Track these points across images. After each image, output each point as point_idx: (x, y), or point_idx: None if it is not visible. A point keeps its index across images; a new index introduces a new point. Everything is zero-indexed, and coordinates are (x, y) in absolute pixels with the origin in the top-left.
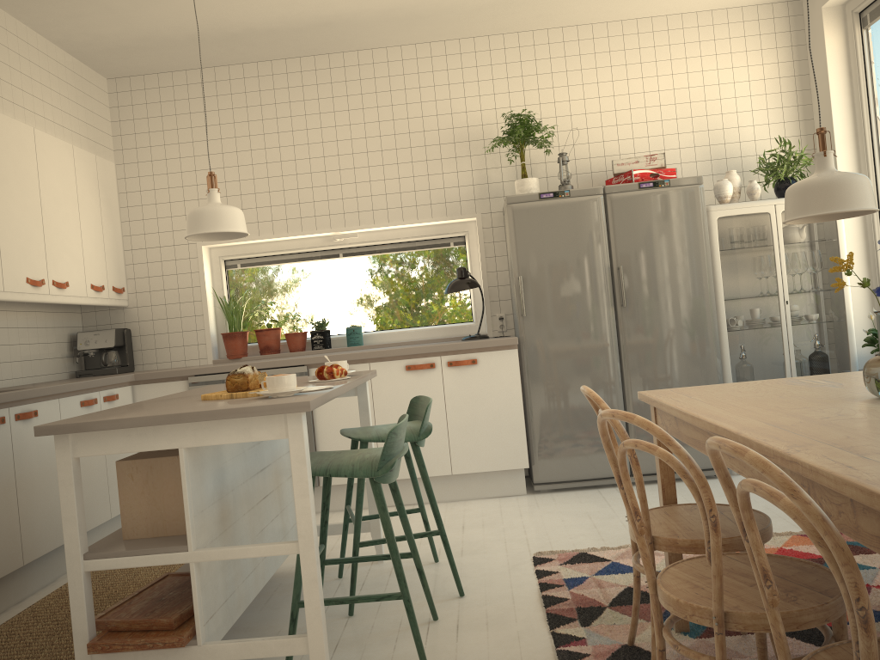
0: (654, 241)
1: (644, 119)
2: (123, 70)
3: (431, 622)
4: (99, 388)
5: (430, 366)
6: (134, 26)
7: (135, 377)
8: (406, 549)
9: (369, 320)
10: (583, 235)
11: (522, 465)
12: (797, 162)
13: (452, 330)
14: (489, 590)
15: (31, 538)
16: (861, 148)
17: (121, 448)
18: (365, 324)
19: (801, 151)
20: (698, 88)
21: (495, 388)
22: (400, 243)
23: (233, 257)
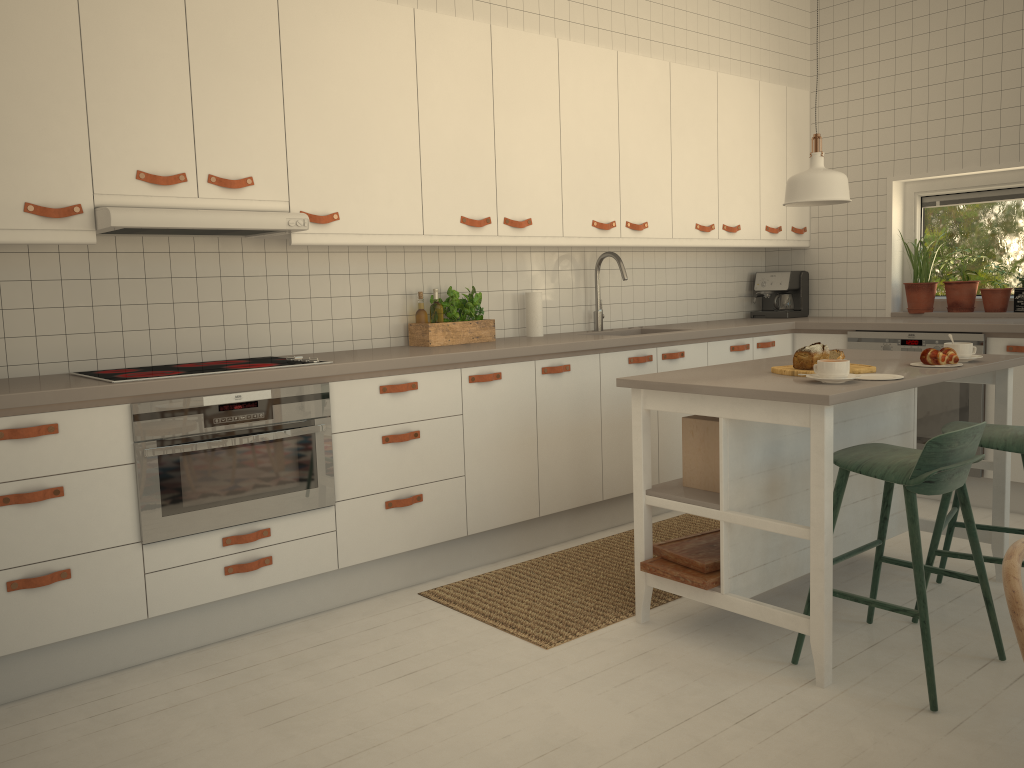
0: None
1: None
2: None
3: (995, 660)
4: (753, 334)
5: None
6: None
7: (795, 325)
8: None
9: None
10: None
11: None
12: None
13: None
14: None
15: (667, 464)
16: None
17: (676, 408)
18: None
19: None
20: None
21: None
22: None
23: (930, 193)
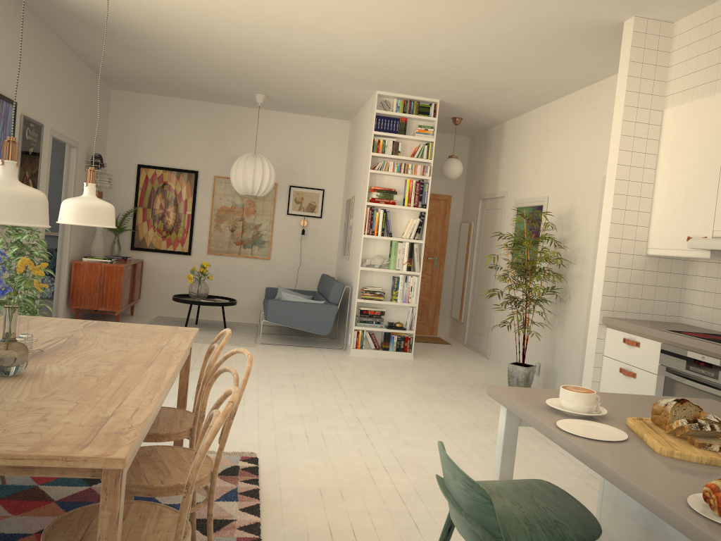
0: None
1: None
2: None
3: None
4: None
5: None
6: None
7: None
8: None
9: None
10: None
11: None
12: None
13: None
14: None
15: None
16: None
17: None
18: None
19: None
20: None
21: None
22: None
23: None
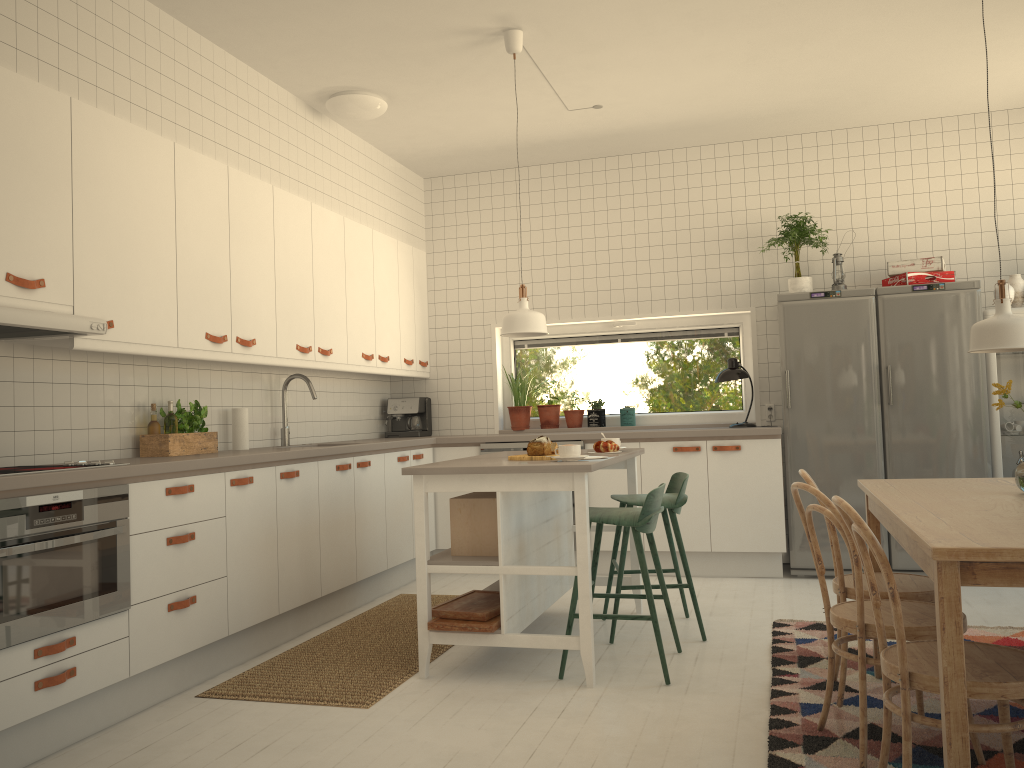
0: (925, 343)
1: (929, 218)
2: (438, 172)
3: (676, 653)
4: (410, 448)
5: (696, 449)
6: (454, 142)
7: (436, 440)
8: (662, 607)
9: (642, 402)
10: (851, 333)
11: (779, 549)
12: None
13: (721, 416)
14: (728, 640)
15: (362, 561)
16: None
17: (457, 488)
18: (638, 406)
19: None
20: (988, 188)
21: (757, 473)
22: (676, 331)
23: (521, 338)
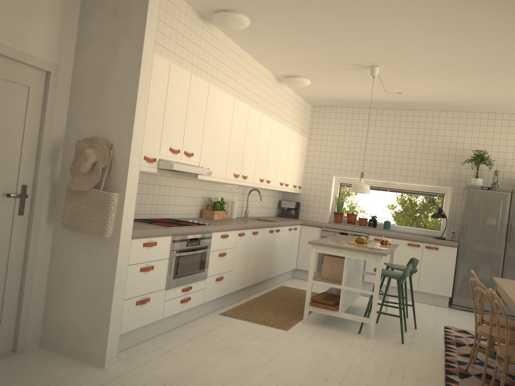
0: None
1: None
2: (318, 105)
3: (404, 332)
4: (293, 224)
5: (418, 246)
6: (331, 96)
7: (302, 222)
8: (395, 311)
9: (394, 219)
10: (497, 207)
11: (448, 295)
12: None
13: (429, 232)
14: (425, 330)
15: (271, 270)
16: None
17: (329, 252)
18: (392, 221)
19: None
20: None
21: (443, 261)
22: (415, 191)
23: (344, 182)
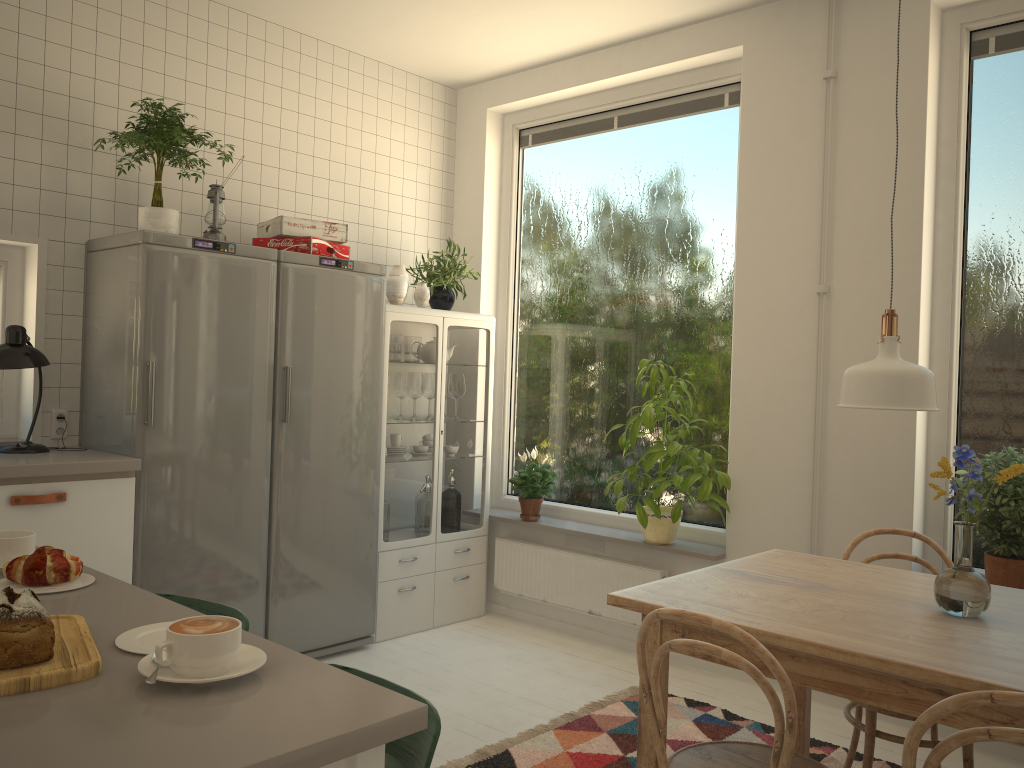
0: (329, 339)
1: (295, 167)
2: None
3: None
4: None
5: None
6: None
7: None
8: None
9: None
10: (246, 313)
11: None
12: (460, 273)
13: None
14: None
15: None
16: (503, 270)
17: None
18: None
19: (465, 261)
20: (355, 149)
21: (91, 541)
22: None
23: None
